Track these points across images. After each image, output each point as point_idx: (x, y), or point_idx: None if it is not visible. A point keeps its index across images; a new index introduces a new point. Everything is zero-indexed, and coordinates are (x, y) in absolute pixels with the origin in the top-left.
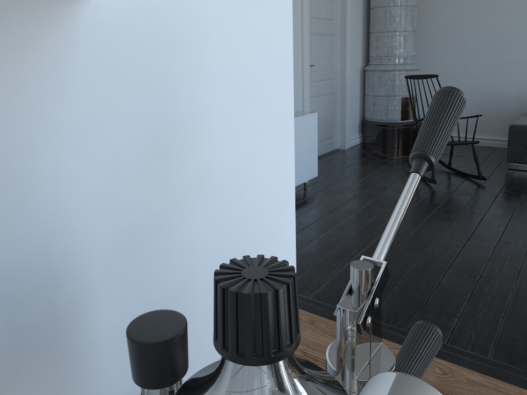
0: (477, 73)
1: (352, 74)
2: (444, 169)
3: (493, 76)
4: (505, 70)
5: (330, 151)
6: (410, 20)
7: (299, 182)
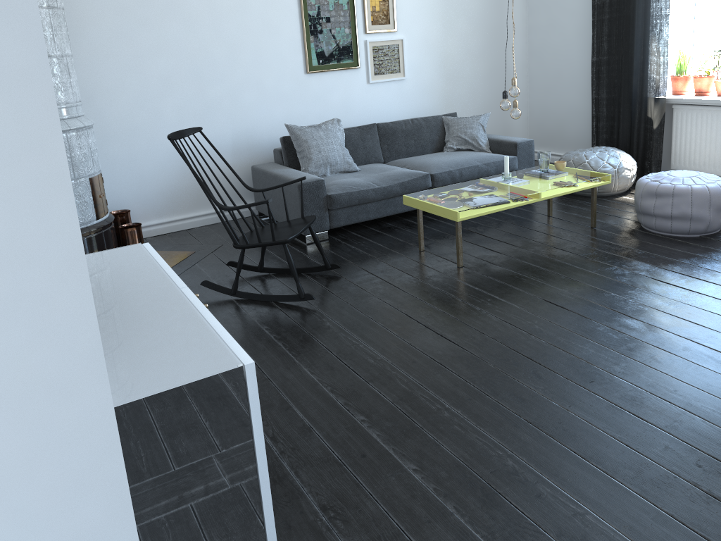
0: (174, 119)
1: None
2: (252, 274)
3: (197, 120)
4: (211, 110)
5: None
6: (67, 35)
7: None
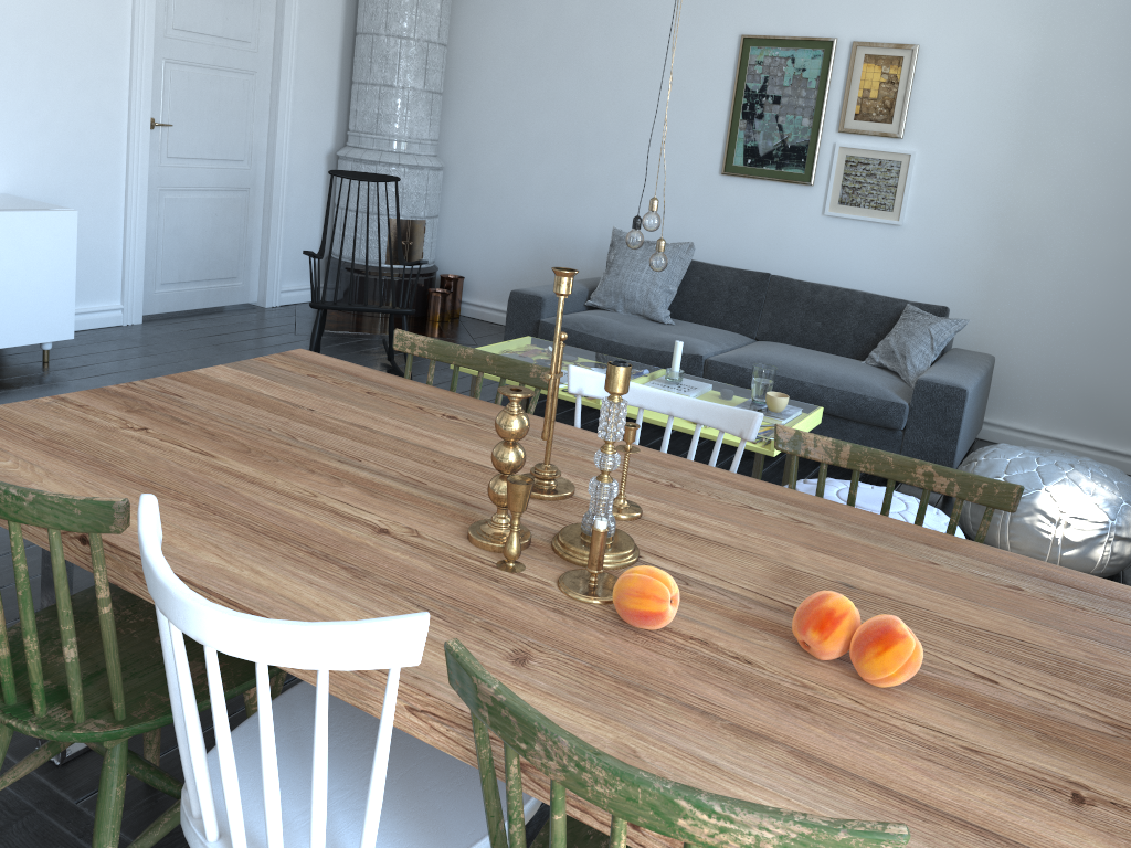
0: (541, 192)
1: (302, 159)
2: (386, 362)
3: (565, 200)
4: (584, 192)
5: (229, 307)
6: (420, 68)
7: (3, 343)
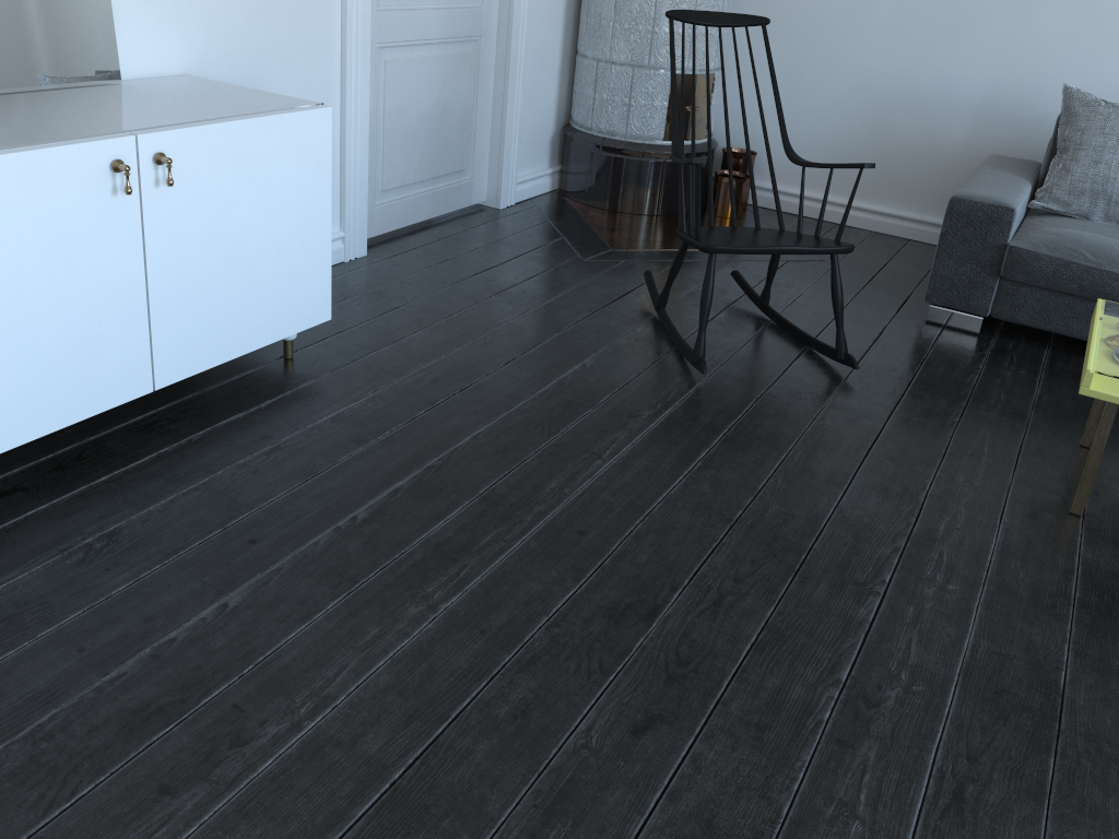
0: (888, 27)
1: None
2: (751, 308)
3: (929, 39)
4: (964, 26)
5: (453, 211)
6: None
7: (240, 348)
